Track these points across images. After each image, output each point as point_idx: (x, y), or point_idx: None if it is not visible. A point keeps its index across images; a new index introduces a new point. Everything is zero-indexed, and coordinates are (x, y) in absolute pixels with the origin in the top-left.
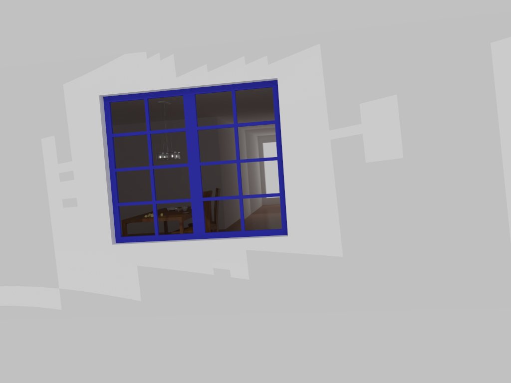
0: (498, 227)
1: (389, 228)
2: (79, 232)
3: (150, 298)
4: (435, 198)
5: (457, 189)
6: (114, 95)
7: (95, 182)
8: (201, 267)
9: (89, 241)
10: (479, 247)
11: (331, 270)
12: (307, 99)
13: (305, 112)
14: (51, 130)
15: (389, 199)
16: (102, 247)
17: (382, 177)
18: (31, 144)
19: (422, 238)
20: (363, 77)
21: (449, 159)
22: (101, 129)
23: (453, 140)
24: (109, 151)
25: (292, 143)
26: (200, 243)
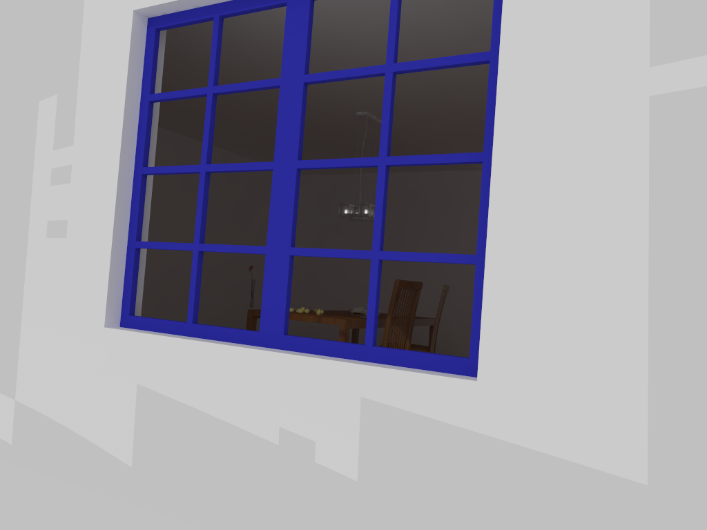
0: None
1: None
2: (60, 291)
3: (147, 466)
4: None
5: None
6: (164, 15)
7: (100, 190)
8: (254, 419)
9: (71, 313)
10: None
11: (599, 520)
12: None
13: (578, 15)
14: (54, 85)
15: None
16: (88, 330)
17: None
18: (24, 111)
19: None
20: None
21: None
22: (126, 80)
23: None
24: (138, 131)
25: (525, 107)
26: (261, 357)
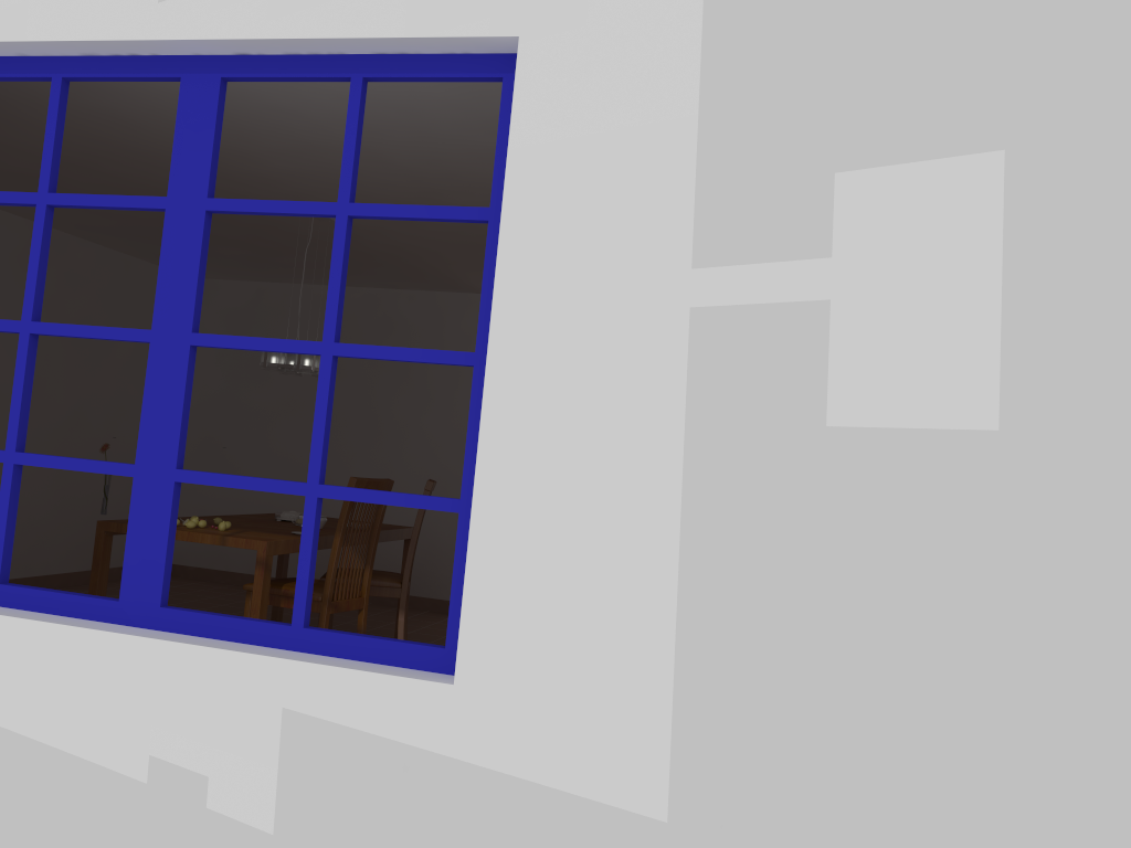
0: None
1: (894, 736)
2: None
3: None
4: (1128, 638)
5: None
6: None
7: None
8: (107, 743)
9: None
10: None
11: None
12: (620, 133)
13: (606, 183)
14: None
15: (909, 606)
16: None
17: (891, 501)
18: None
19: (1041, 814)
20: (868, 65)
21: None
22: None
23: None
24: None
25: (533, 301)
26: (121, 646)
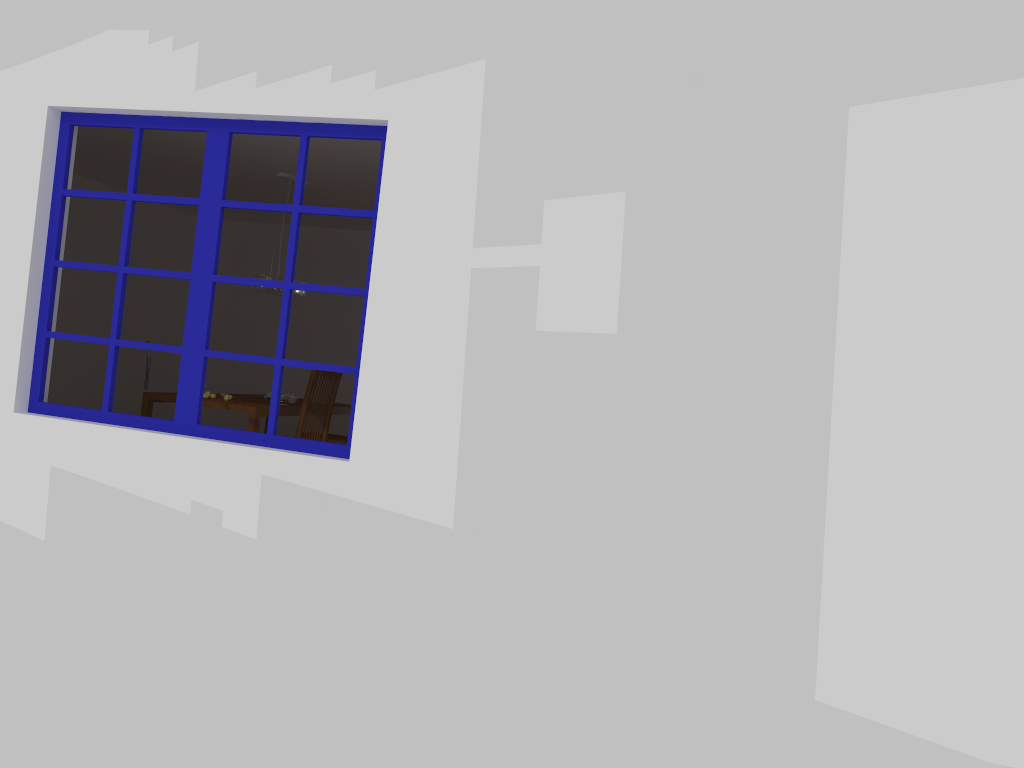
0: (800, 529)
1: (562, 485)
2: None
3: (62, 538)
4: (670, 436)
5: (723, 425)
6: (80, 113)
7: (8, 279)
8: (169, 494)
9: None
10: (750, 568)
11: (423, 554)
12: (439, 175)
13: (431, 201)
14: None
15: (571, 421)
16: None
17: (565, 368)
18: None
19: (627, 521)
20: (562, 144)
21: (716, 354)
22: (39, 174)
23: (732, 314)
24: (50, 224)
25: (393, 263)
26: (176, 443)
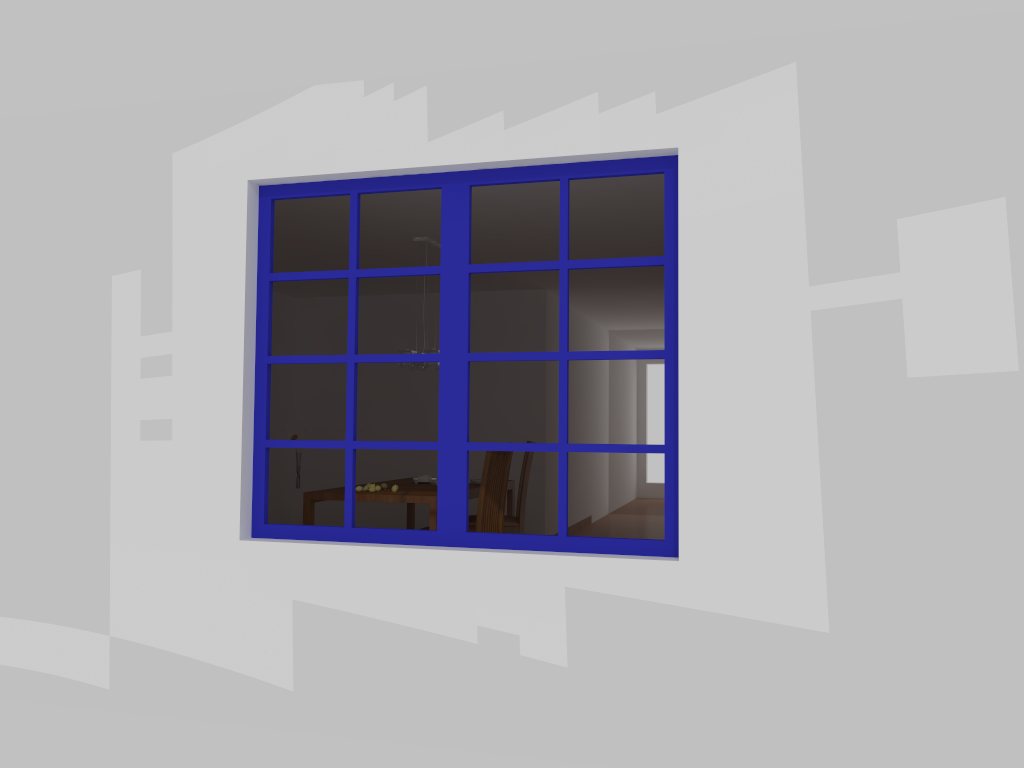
0: None
1: (970, 565)
2: (169, 502)
3: (315, 686)
4: None
5: None
6: (283, 184)
7: (218, 384)
8: (447, 620)
9: (189, 527)
10: None
11: (793, 667)
12: (752, 204)
13: (747, 236)
14: (134, 258)
15: (972, 484)
16: (216, 545)
17: (954, 420)
18: (89, 287)
19: None
20: (911, 150)
21: None
22: (244, 259)
23: None
24: (258, 315)
25: (705, 315)
26: (450, 558)
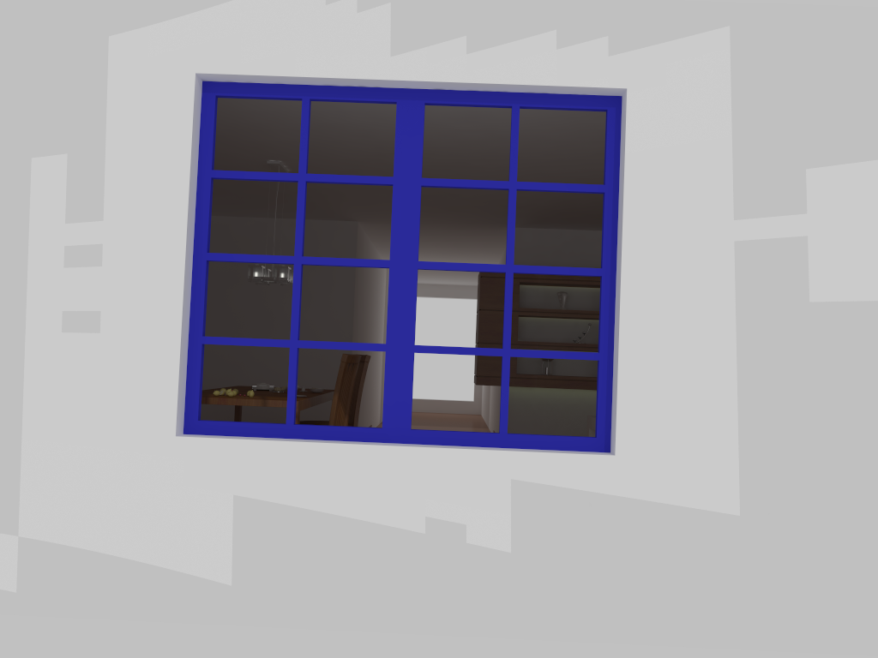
0: None
1: (852, 457)
2: (95, 397)
3: (256, 580)
4: None
5: None
6: (229, 82)
7: (155, 278)
8: (395, 512)
9: (118, 423)
10: None
11: (709, 546)
12: (689, 145)
13: (683, 173)
14: (60, 141)
15: (856, 391)
16: (148, 441)
17: (844, 339)
18: (2, 168)
19: None
20: (819, 112)
21: None
22: (190, 153)
23: None
24: (198, 211)
25: (646, 239)
26: (400, 453)
